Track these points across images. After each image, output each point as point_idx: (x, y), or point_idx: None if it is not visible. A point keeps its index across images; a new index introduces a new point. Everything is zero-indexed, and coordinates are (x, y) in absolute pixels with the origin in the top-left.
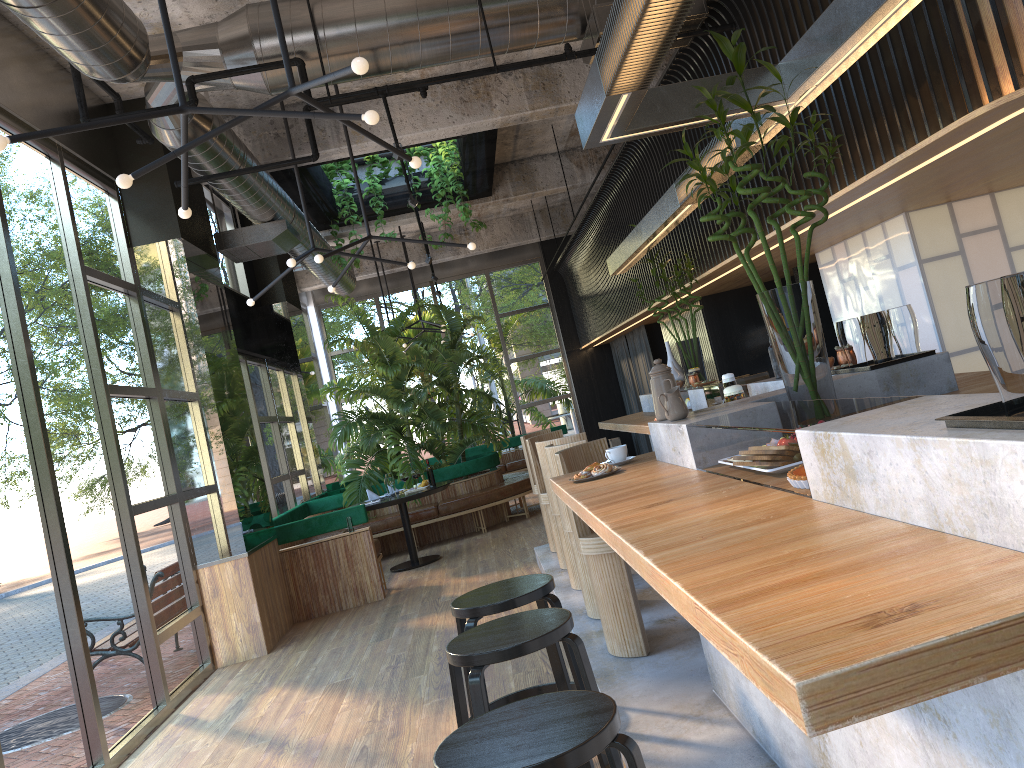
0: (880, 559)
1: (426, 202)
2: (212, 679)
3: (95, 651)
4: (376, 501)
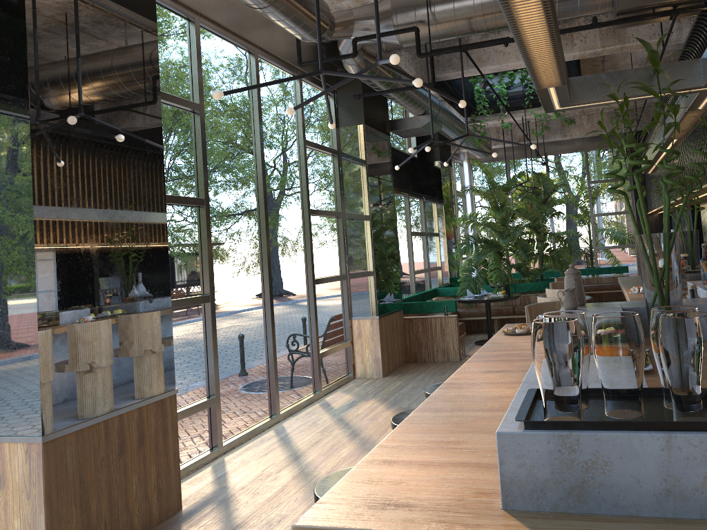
0: (461, 465)
1: (535, 103)
2: (349, 384)
3: (281, 355)
4: (470, 298)
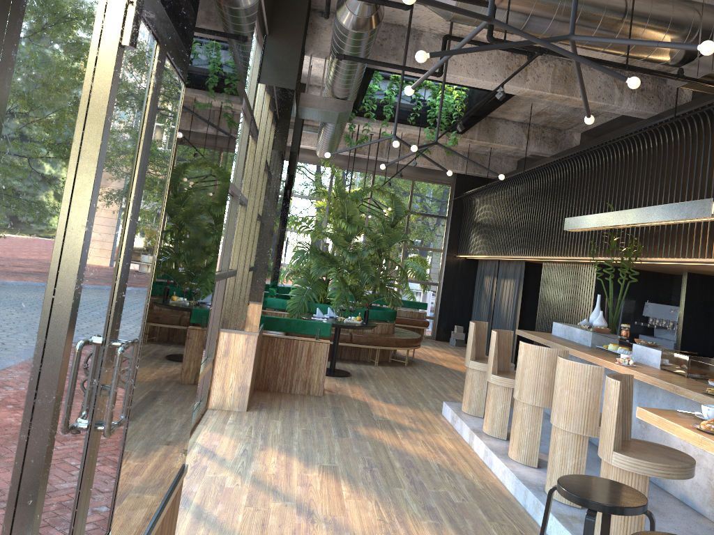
0: None
1: (420, 122)
2: (208, 417)
3: None
4: (324, 319)
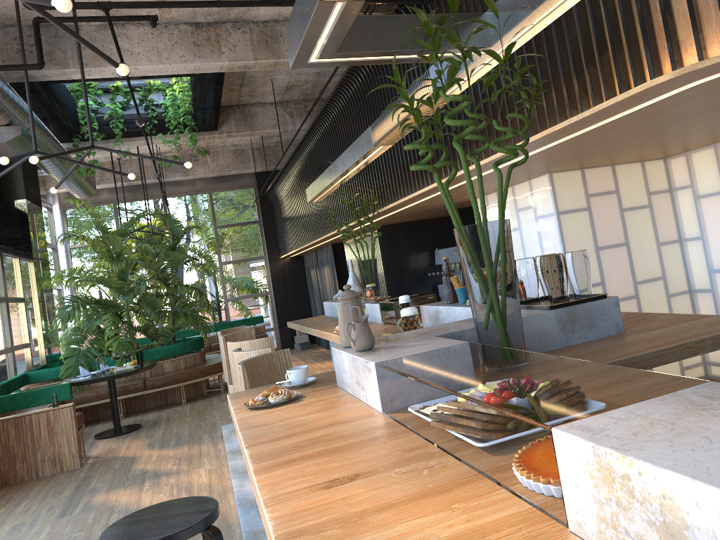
0: None
1: (160, 129)
2: None
3: None
4: (87, 377)
